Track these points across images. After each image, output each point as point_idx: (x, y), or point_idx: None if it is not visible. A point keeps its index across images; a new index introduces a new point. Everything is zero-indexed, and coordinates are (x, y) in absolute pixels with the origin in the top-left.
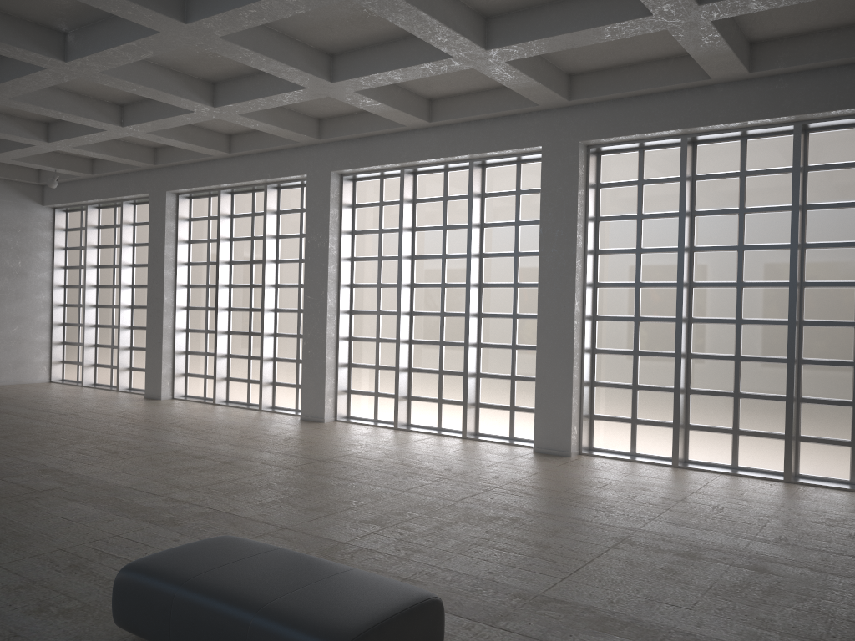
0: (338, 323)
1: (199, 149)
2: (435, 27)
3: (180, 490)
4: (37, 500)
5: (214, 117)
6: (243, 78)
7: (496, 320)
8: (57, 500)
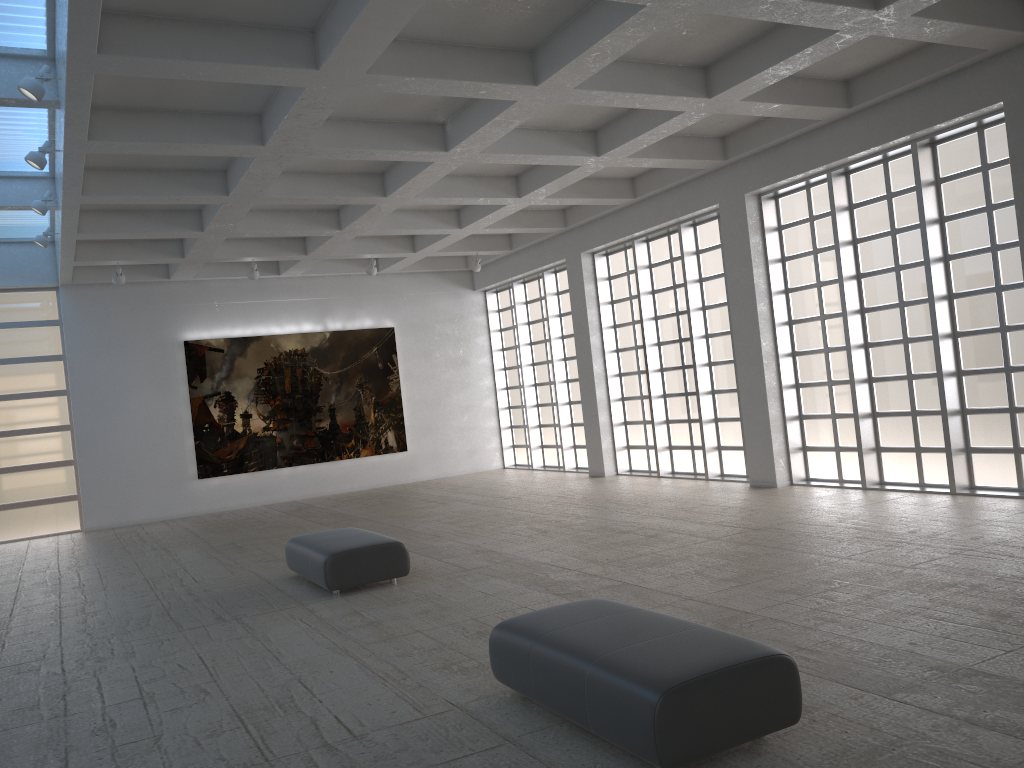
0: (779, 369)
1: (602, 202)
2: (799, 6)
3: (595, 564)
4: (465, 577)
5: (602, 166)
6: (621, 117)
7: (978, 339)
8: (481, 577)
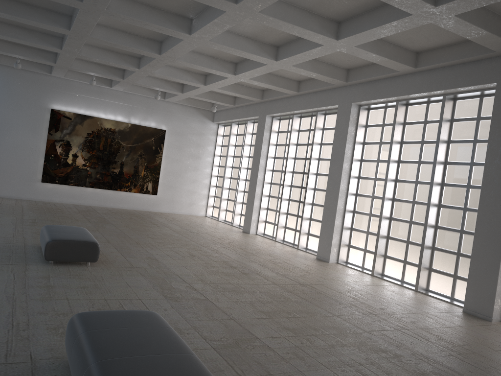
0: (346, 200)
1: (280, 90)
2: None
3: (201, 283)
4: (127, 271)
5: (279, 67)
6: (292, 42)
7: (451, 211)
8: (135, 273)
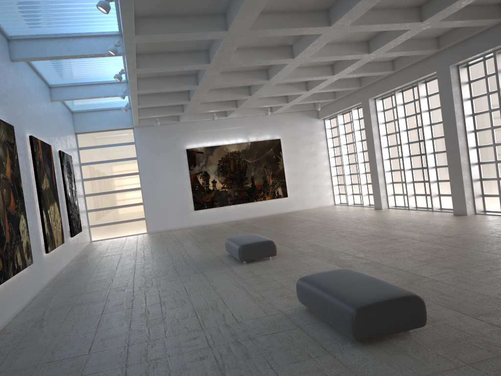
0: (468, 155)
1: (377, 74)
2: None
3: (362, 252)
4: (301, 257)
5: (372, 58)
6: (380, 34)
7: None
8: (308, 257)
